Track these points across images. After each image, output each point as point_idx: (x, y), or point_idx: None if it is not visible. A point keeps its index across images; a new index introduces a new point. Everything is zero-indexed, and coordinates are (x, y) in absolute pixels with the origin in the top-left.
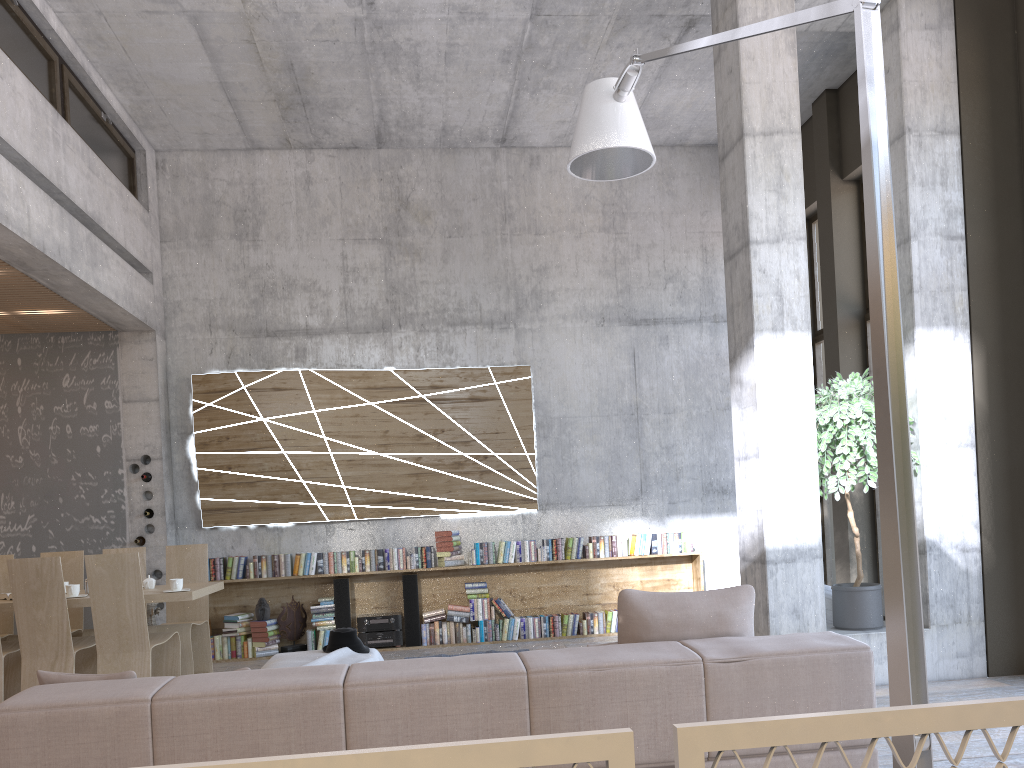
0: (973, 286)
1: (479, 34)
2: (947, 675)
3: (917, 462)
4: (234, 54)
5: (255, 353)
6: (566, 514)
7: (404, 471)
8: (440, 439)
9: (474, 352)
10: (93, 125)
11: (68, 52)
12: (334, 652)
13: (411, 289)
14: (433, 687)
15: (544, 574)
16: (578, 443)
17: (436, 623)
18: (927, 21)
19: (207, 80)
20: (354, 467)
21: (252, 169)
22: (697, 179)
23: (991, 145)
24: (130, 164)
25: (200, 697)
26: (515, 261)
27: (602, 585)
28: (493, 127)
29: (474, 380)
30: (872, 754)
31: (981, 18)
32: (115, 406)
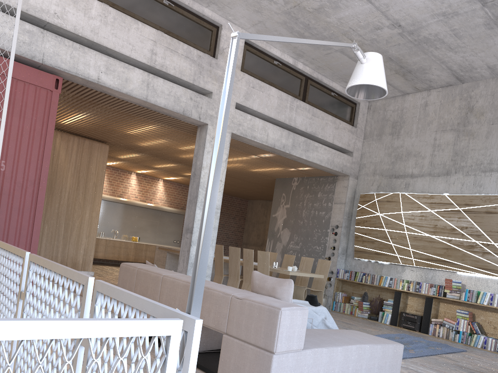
0: None
1: (462, 21)
2: None
3: None
4: None
5: (388, 185)
6: None
7: (440, 246)
8: (464, 232)
9: (494, 186)
10: (326, 98)
11: (309, 74)
12: (294, 299)
13: (465, 153)
14: (175, 281)
15: None
16: None
17: (437, 325)
18: None
19: None
20: (416, 240)
21: (403, 103)
22: None
23: None
24: (351, 109)
25: (144, 270)
26: None
27: None
28: None
29: (490, 202)
30: (270, 356)
31: None
32: (331, 205)
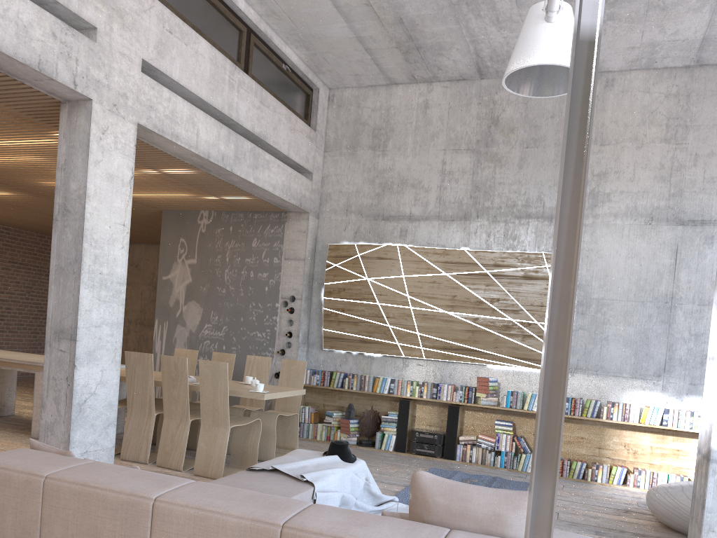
0: None
1: None
2: None
3: None
4: (360, 15)
5: (373, 231)
6: (591, 379)
7: (463, 327)
8: (495, 306)
9: (533, 240)
10: (275, 73)
11: (254, 24)
12: (320, 458)
13: (490, 188)
14: (211, 518)
15: (564, 424)
16: (611, 322)
17: (468, 446)
18: None
19: (347, 36)
20: (427, 320)
21: (389, 99)
22: None
23: None
24: (307, 99)
25: (71, 483)
26: None
27: (614, 443)
28: None
29: (529, 262)
30: None
31: None
32: (279, 261)
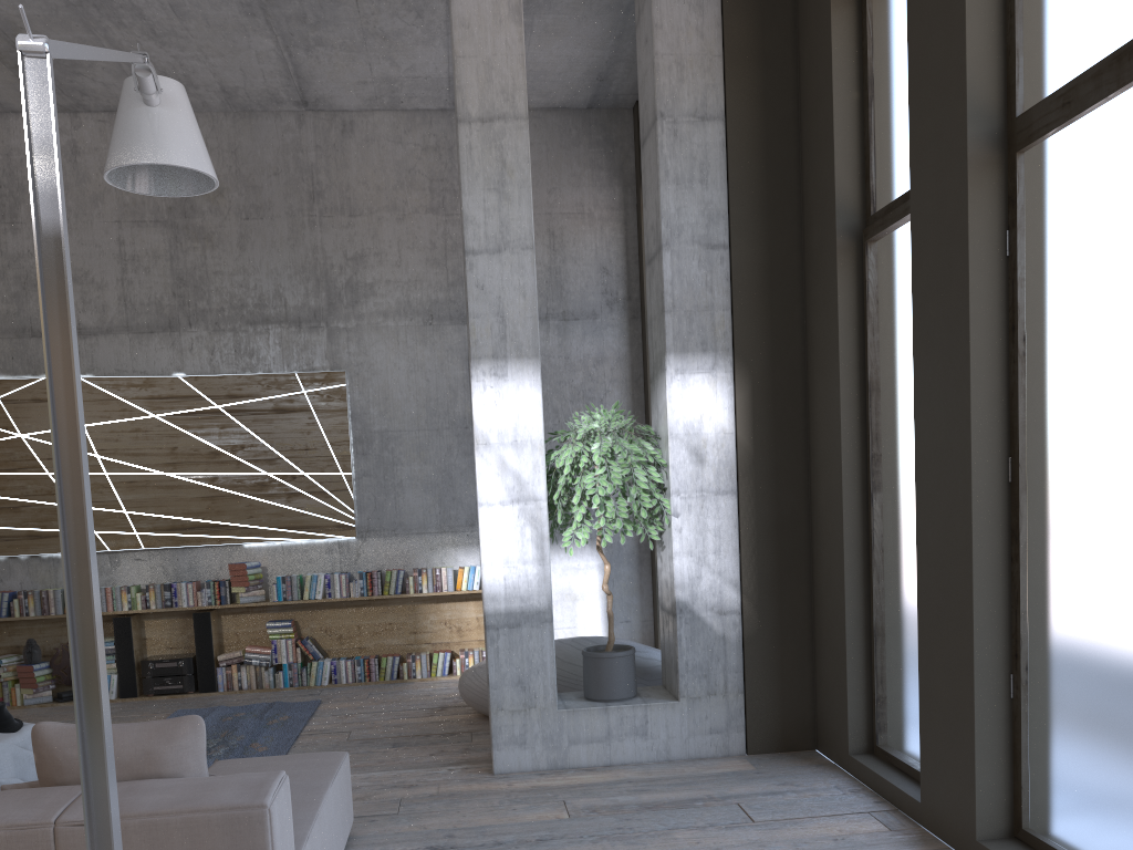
0: (737, 305)
1: None
2: (699, 753)
3: (668, 512)
4: None
5: (19, 356)
6: (390, 542)
7: (197, 494)
8: (240, 457)
9: (279, 355)
10: None
11: None
12: None
13: (202, 281)
14: None
15: (365, 610)
16: (403, 461)
17: (233, 667)
18: None
19: None
20: (137, 489)
21: (6, 137)
22: (544, 150)
23: (763, 134)
24: None
25: None
26: (326, 248)
27: (432, 622)
28: (283, 88)
29: (279, 388)
30: None
31: None
32: None
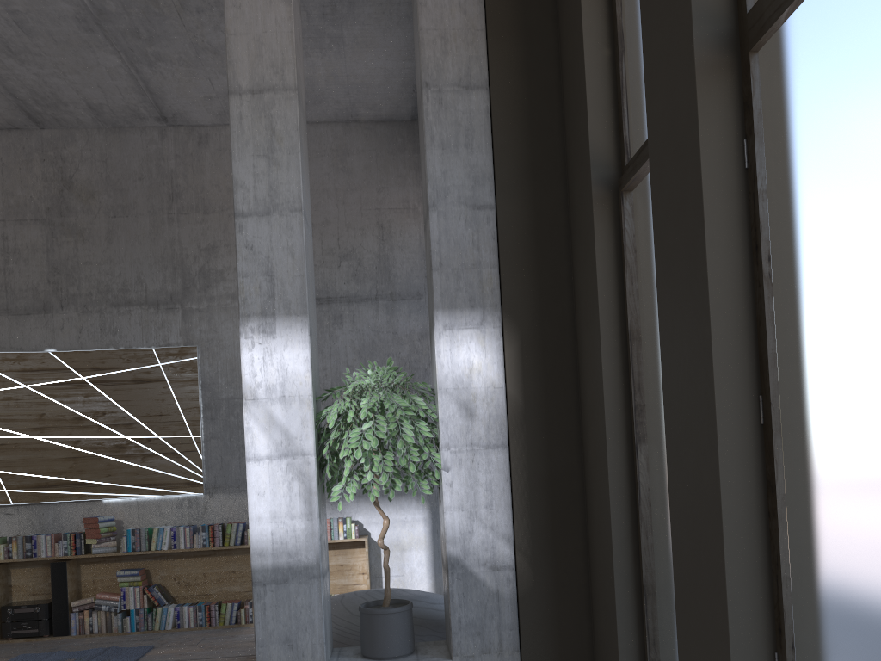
0: (505, 262)
1: None
2: None
3: (438, 466)
4: None
5: None
6: (234, 498)
7: (61, 455)
8: (101, 422)
9: (139, 333)
10: None
11: None
12: None
13: (74, 270)
14: None
15: (210, 559)
16: None
17: (85, 612)
18: None
19: None
20: (7, 451)
21: None
22: (373, 155)
23: (526, 101)
24: None
25: None
26: (182, 240)
27: None
28: (141, 104)
29: (138, 361)
30: None
31: None
32: None
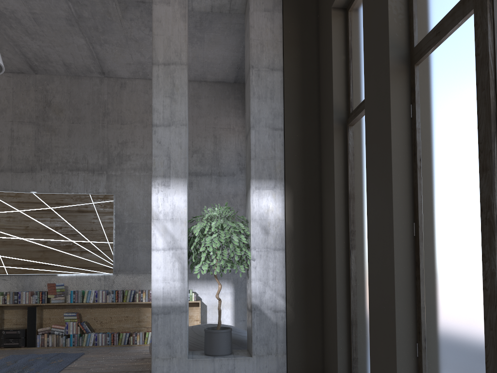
0: (287, 157)
1: (45, 7)
2: None
3: (249, 258)
4: None
5: None
6: (129, 276)
7: (36, 249)
8: (59, 232)
9: (82, 185)
10: None
11: None
12: None
13: (49, 150)
14: None
15: (114, 309)
16: (138, 238)
17: (45, 335)
18: (266, 7)
19: None
20: (6, 245)
21: None
22: (213, 99)
23: (301, 78)
24: None
25: None
26: (109, 138)
27: (147, 317)
28: (92, 65)
29: (81, 201)
30: None
31: (298, 7)
32: None
